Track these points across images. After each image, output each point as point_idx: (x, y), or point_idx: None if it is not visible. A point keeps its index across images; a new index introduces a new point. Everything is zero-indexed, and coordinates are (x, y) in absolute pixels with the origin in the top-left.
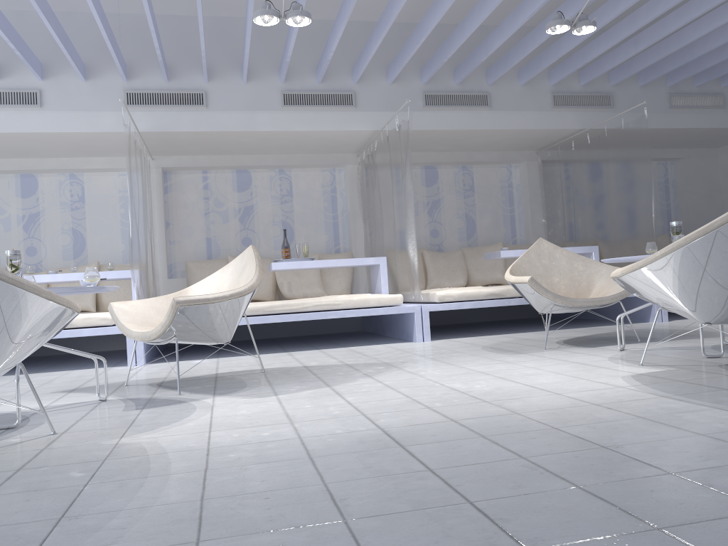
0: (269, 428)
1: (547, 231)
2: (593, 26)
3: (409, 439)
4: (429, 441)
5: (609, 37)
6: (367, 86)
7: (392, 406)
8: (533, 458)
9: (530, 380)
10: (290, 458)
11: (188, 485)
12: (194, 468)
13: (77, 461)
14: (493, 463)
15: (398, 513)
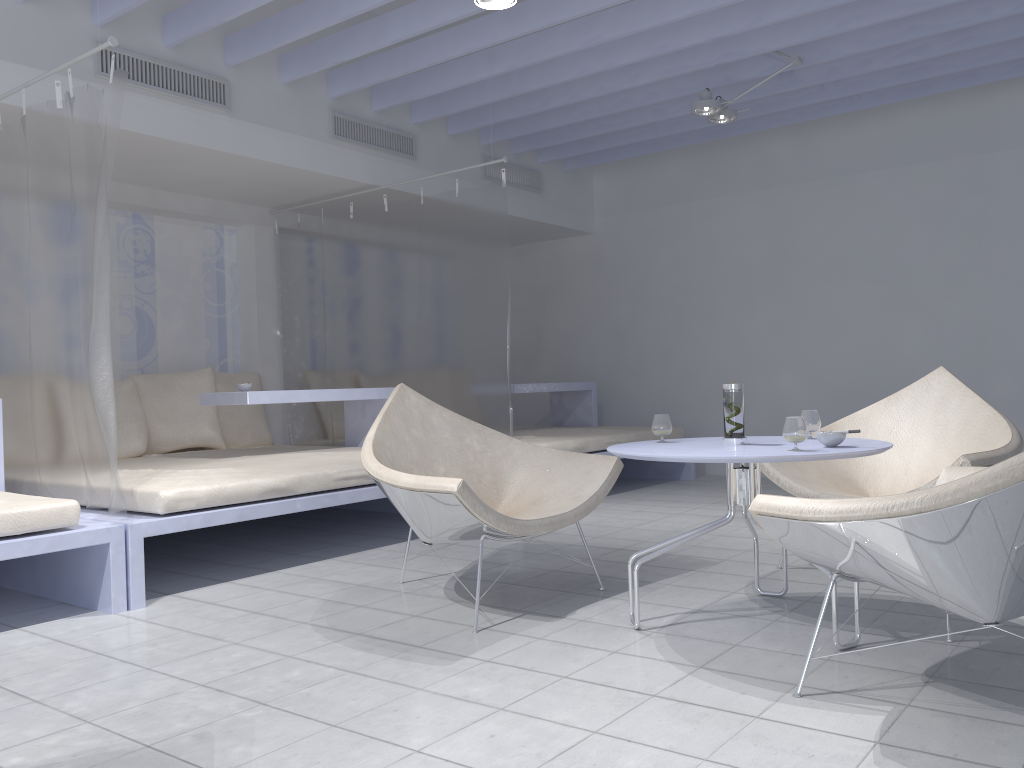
0: None
1: (288, 352)
2: None
3: None
4: None
5: (465, 36)
6: None
7: None
8: None
9: None
10: None
11: None
12: None
13: None
14: None
15: None
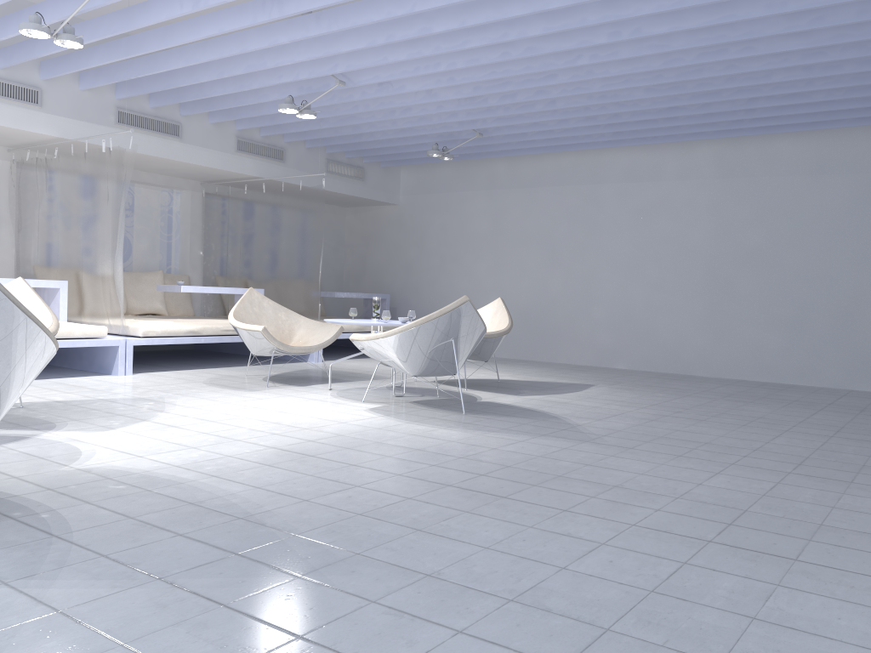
0: (186, 452)
1: (206, 265)
2: (315, 116)
3: (307, 452)
4: (322, 452)
5: None
6: (56, 86)
7: (245, 433)
8: (394, 456)
9: (308, 413)
10: (255, 466)
11: (227, 483)
12: (202, 476)
13: (87, 481)
14: (379, 460)
15: (376, 481)
